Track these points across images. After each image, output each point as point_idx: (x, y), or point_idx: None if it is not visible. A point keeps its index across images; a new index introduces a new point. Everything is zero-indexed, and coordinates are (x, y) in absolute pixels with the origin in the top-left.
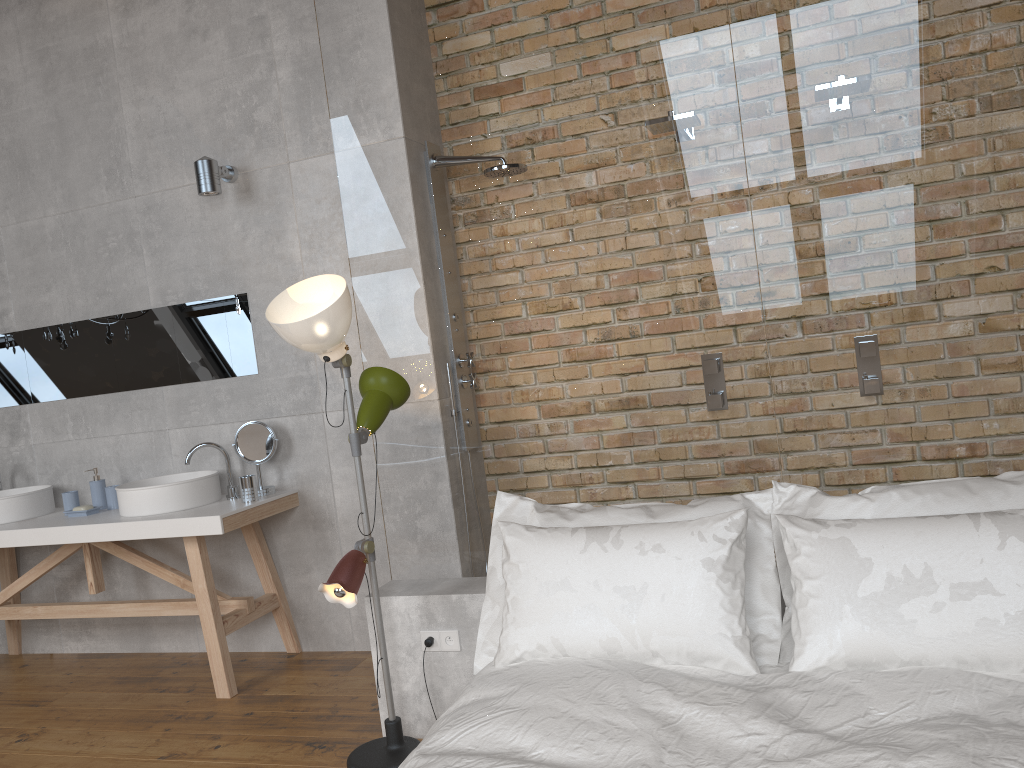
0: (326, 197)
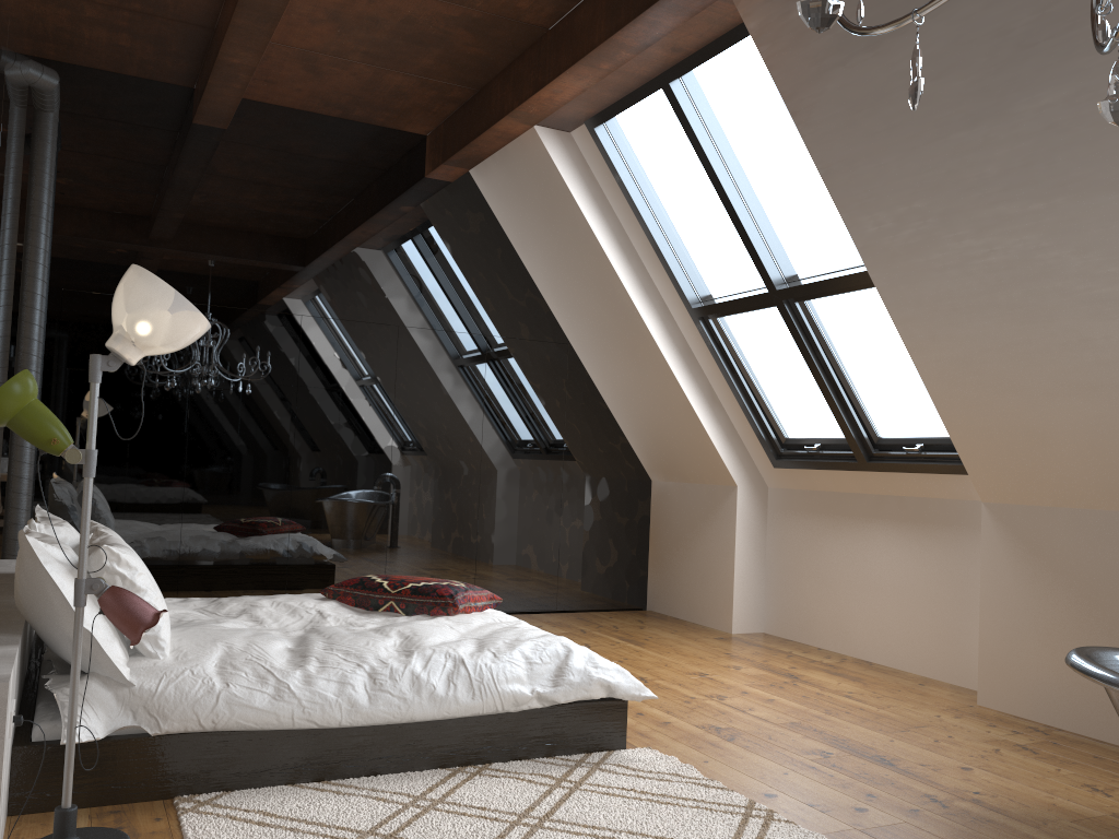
0: None
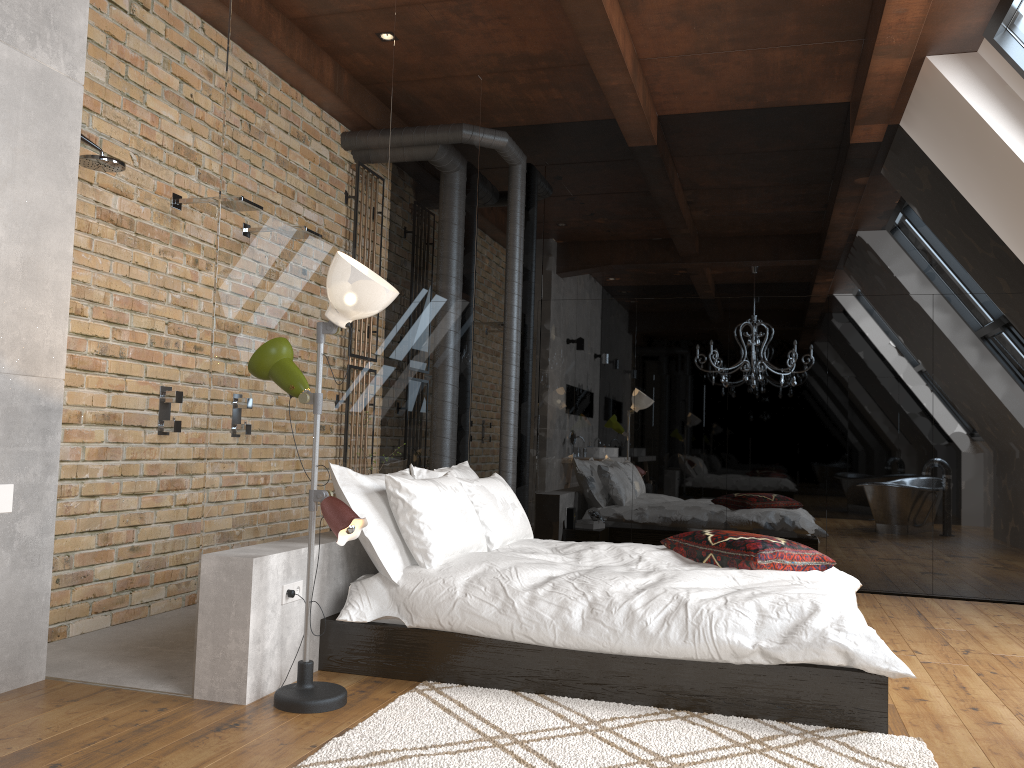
0: None
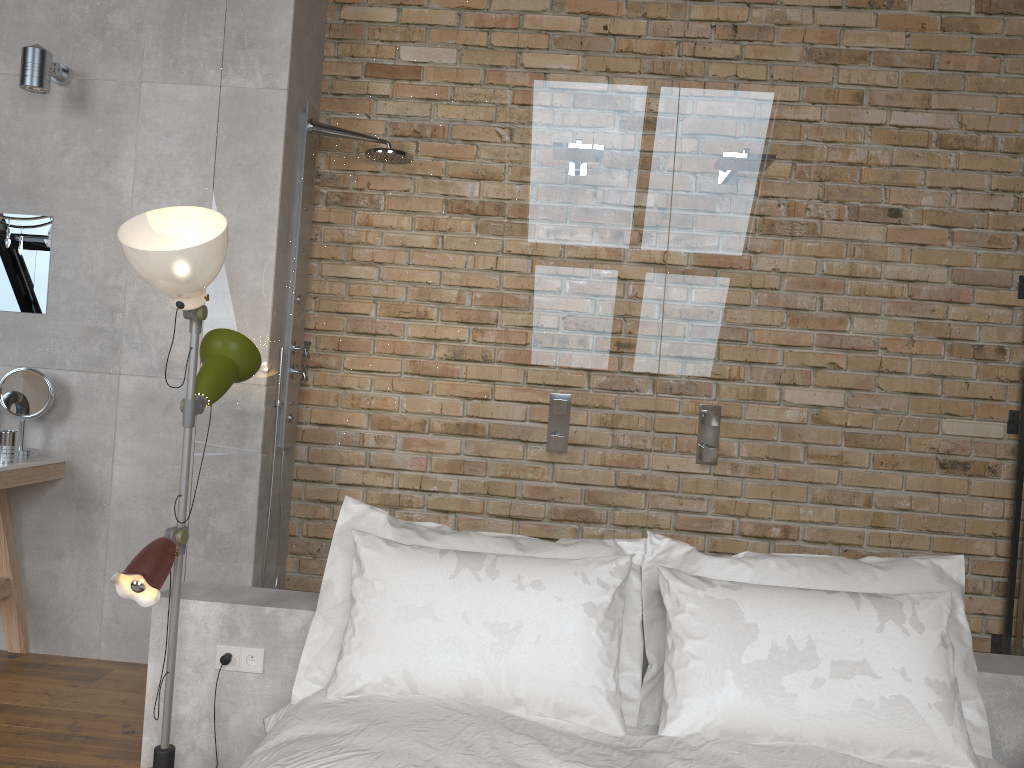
0: (179, 131)
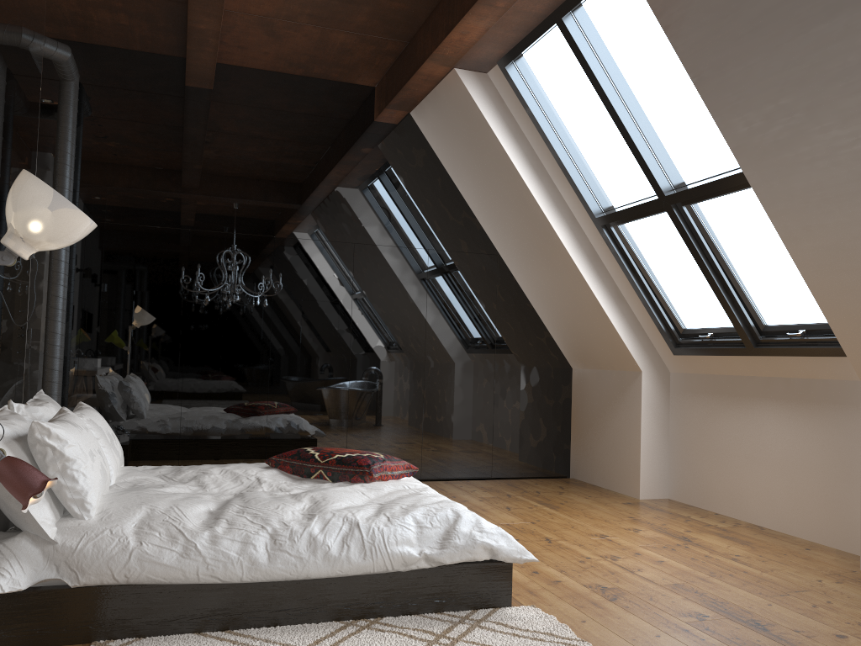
0: None
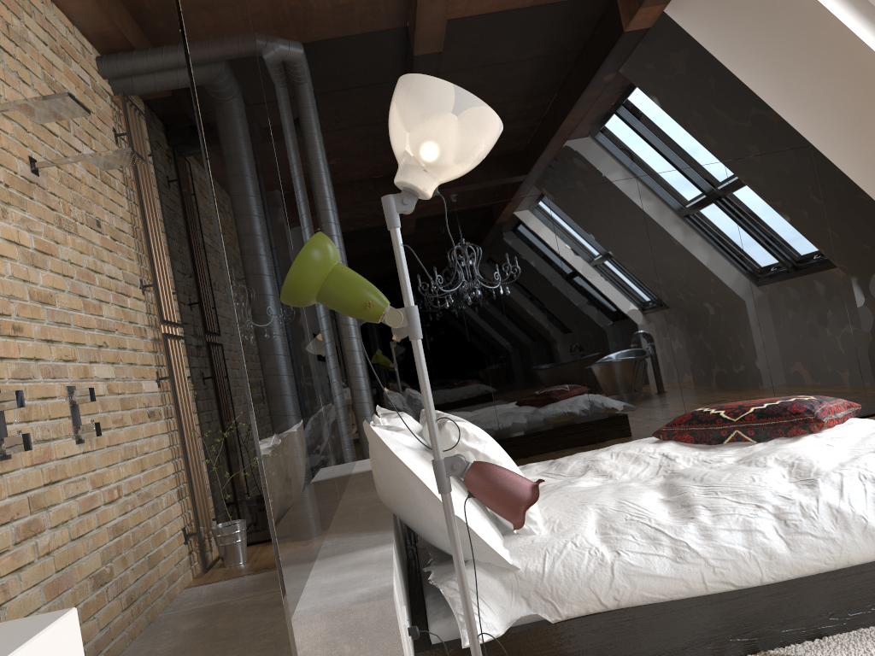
0: None
